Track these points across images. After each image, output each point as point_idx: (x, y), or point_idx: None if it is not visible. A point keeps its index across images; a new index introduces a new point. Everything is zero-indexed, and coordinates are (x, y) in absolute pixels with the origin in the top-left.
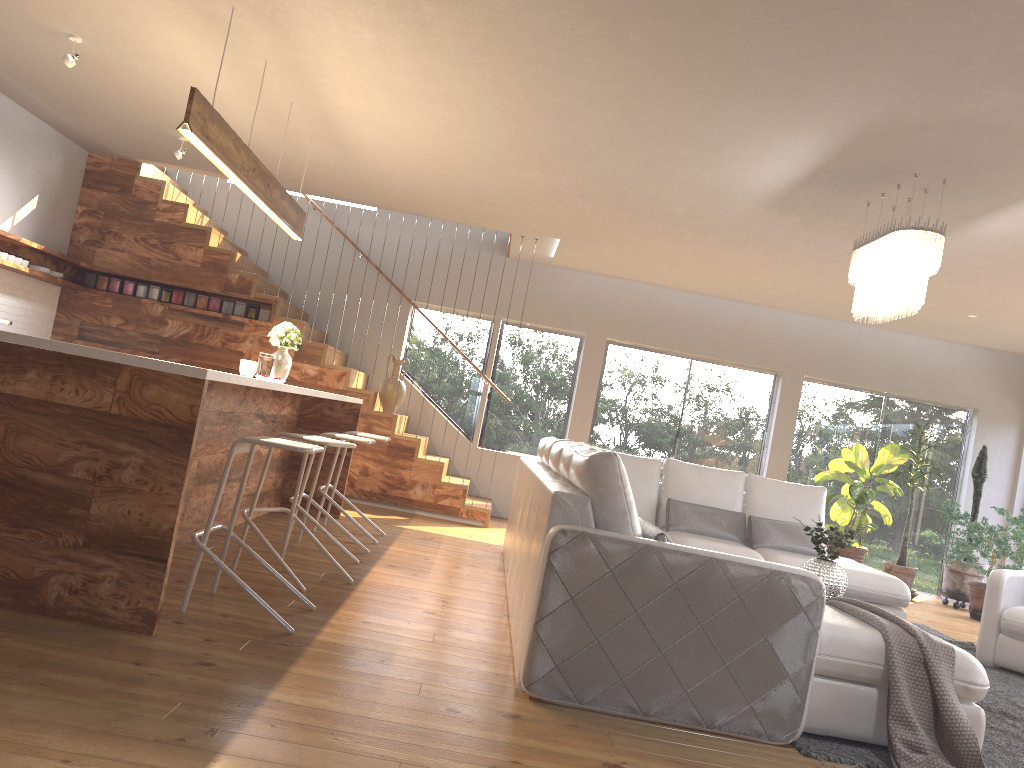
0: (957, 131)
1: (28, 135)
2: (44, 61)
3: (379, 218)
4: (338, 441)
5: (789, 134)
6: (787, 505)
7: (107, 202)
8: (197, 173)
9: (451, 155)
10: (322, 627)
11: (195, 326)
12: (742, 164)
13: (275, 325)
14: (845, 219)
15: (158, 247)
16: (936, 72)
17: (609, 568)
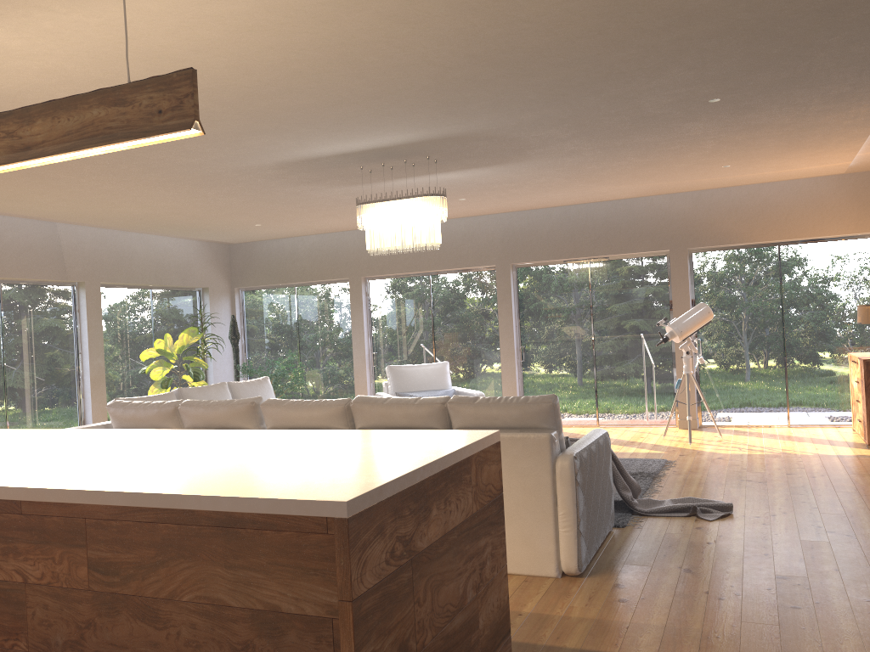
0: (499, 142)
1: None
2: None
3: None
4: None
5: (411, 131)
6: None
7: None
8: None
9: (20, 98)
10: None
11: None
12: (333, 141)
13: None
14: (319, 174)
15: None
16: (555, 119)
17: (587, 469)
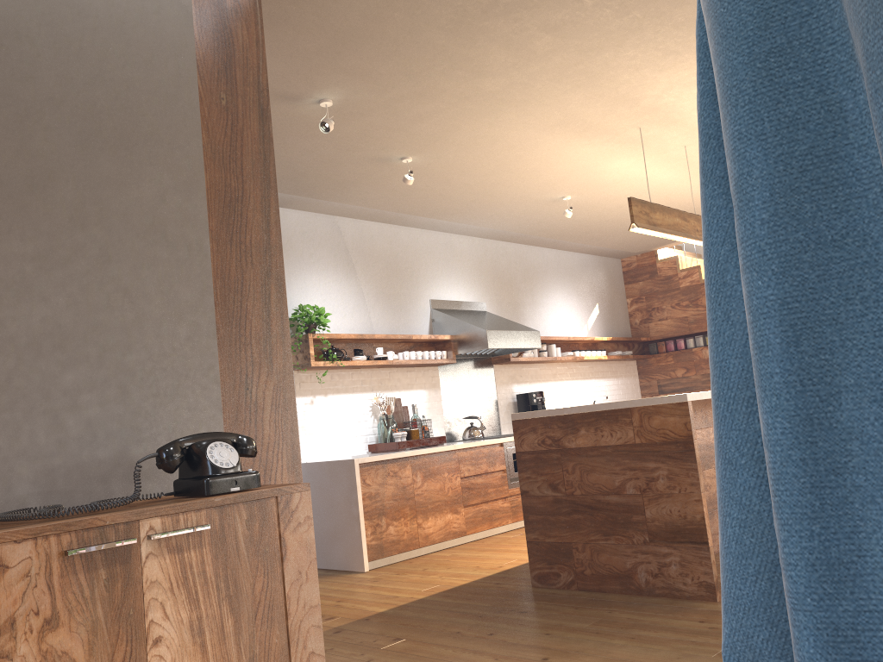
0: None
1: (576, 267)
2: (559, 219)
3: None
4: None
5: None
6: None
7: (644, 288)
8: None
9: None
10: None
11: None
12: None
13: None
14: None
15: (689, 306)
16: None
17: None
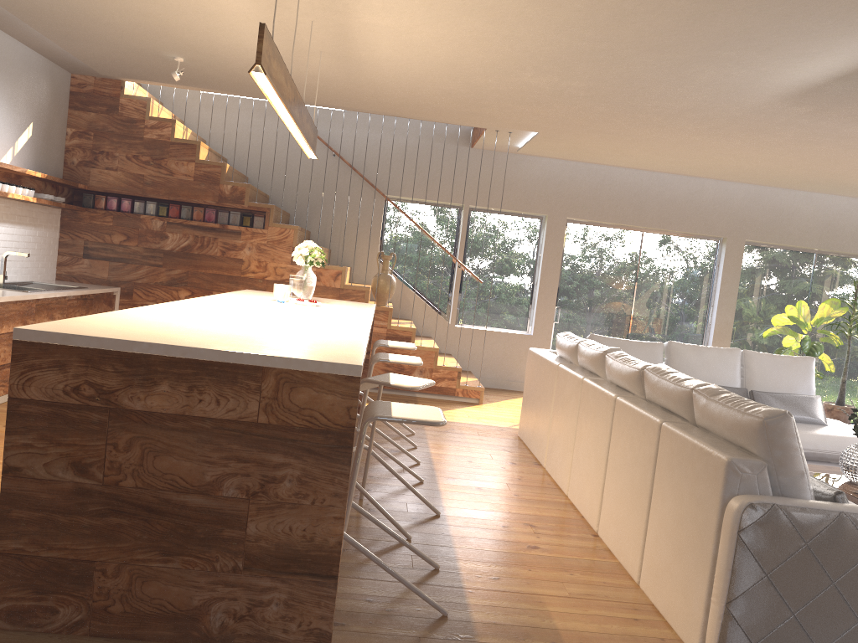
0: None
1: (17, 63)
2: None
3: (348, 118)
4: (419, 380)
5: None
6: (782, 377)
7: (95, 122)
8: (180, 88)
9: (466, 64)
10: (464, 597)
11: (194, 238)
12: (788, 62)
13: (270, 232)
14: None
15: (150, 164)
16: None
17: (804, 541)
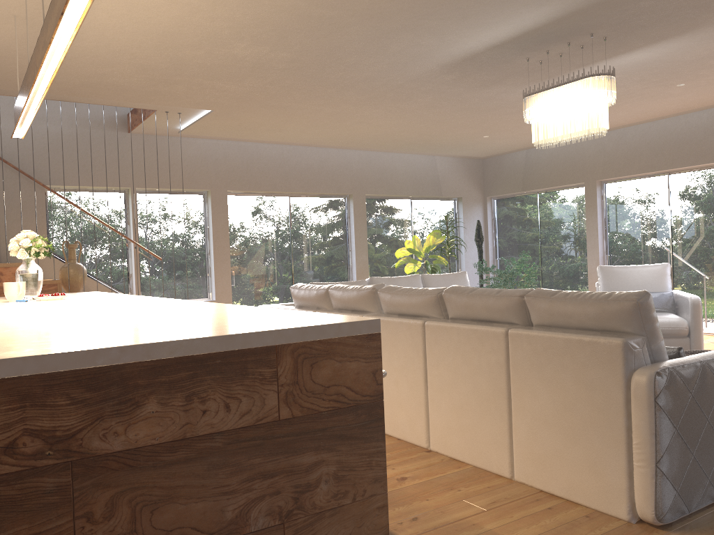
0: None
1: None
2: None
3: None
4: None
5: (543, 3)
6: None
7: None
8: None
9: (184, 33)
10: None
11: None
12: (470, 31)
13: None
14: (492, 73)
15: None
16: None
17: (690, 392)
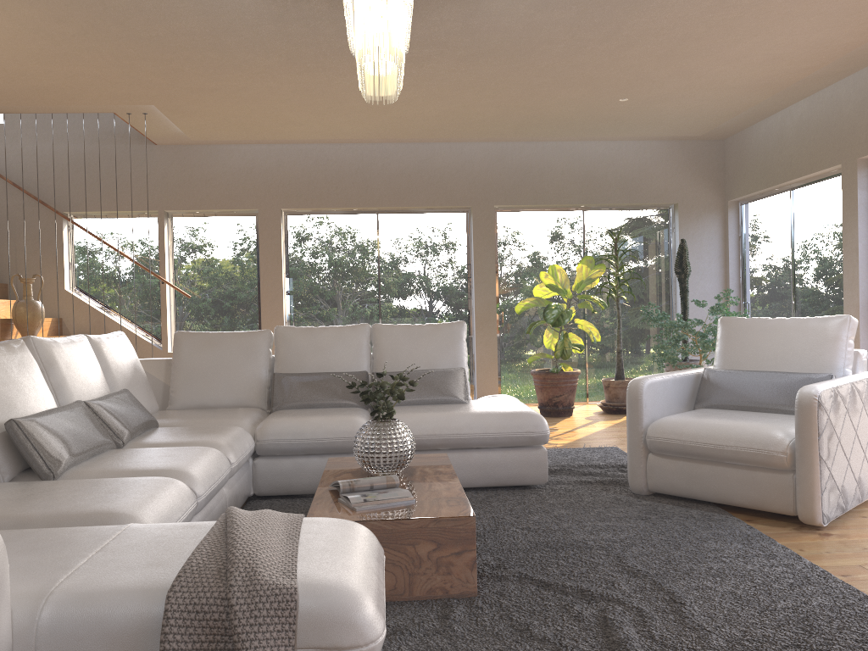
0: None
1: None
2: None
3: (6, 130)
4: None
5: None
6: (419, 351)
7: None
8: None
9: None
10: None
11: None
12: None
13: None
14: None
15: None
16: None
17: None
